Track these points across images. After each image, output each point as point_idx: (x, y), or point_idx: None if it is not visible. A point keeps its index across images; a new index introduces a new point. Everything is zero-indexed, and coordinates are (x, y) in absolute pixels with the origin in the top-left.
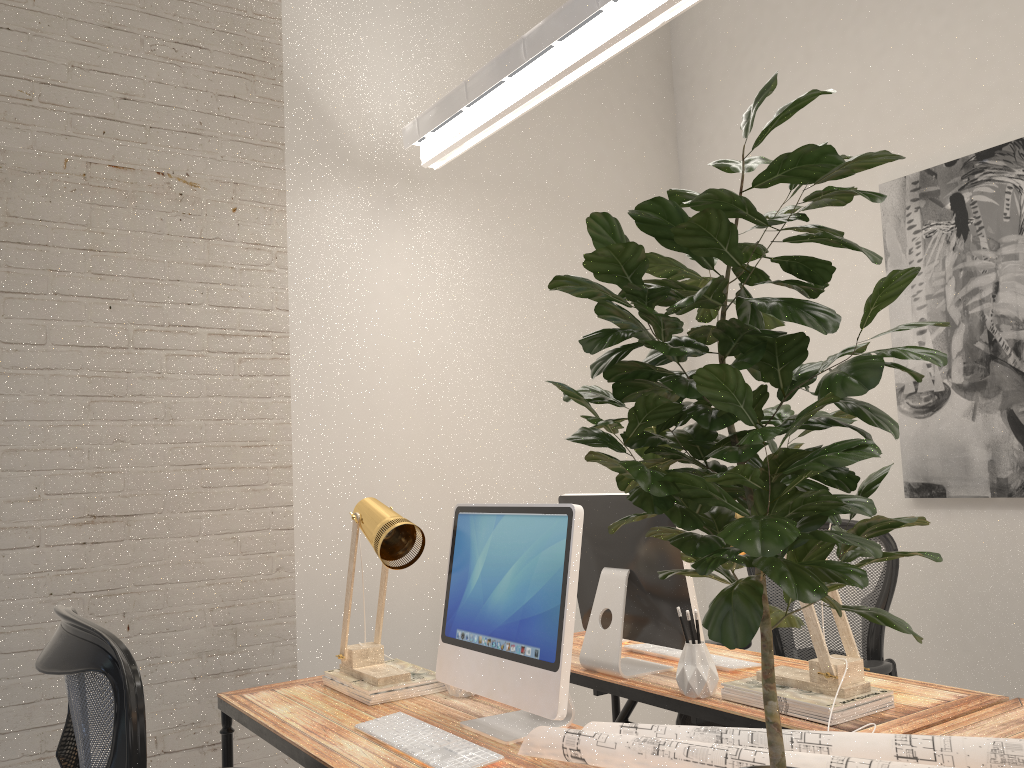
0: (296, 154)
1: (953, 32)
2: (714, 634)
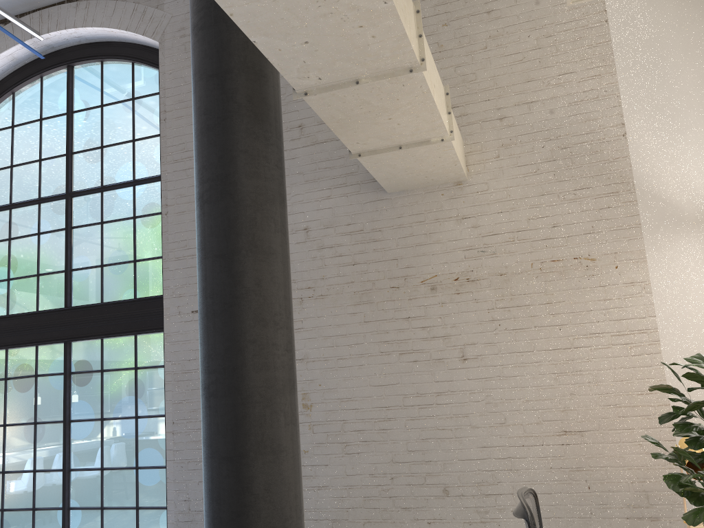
0: (648, 227)
1: None
2: None
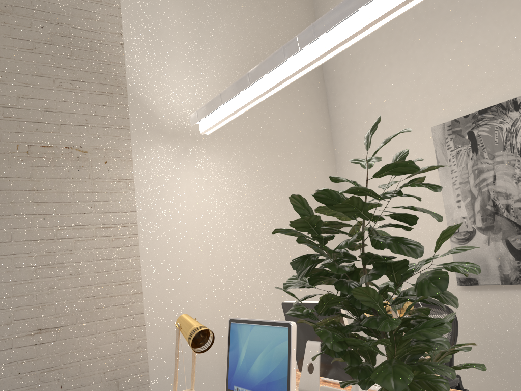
0: (136, 131)
1: (461, 51)
2: None
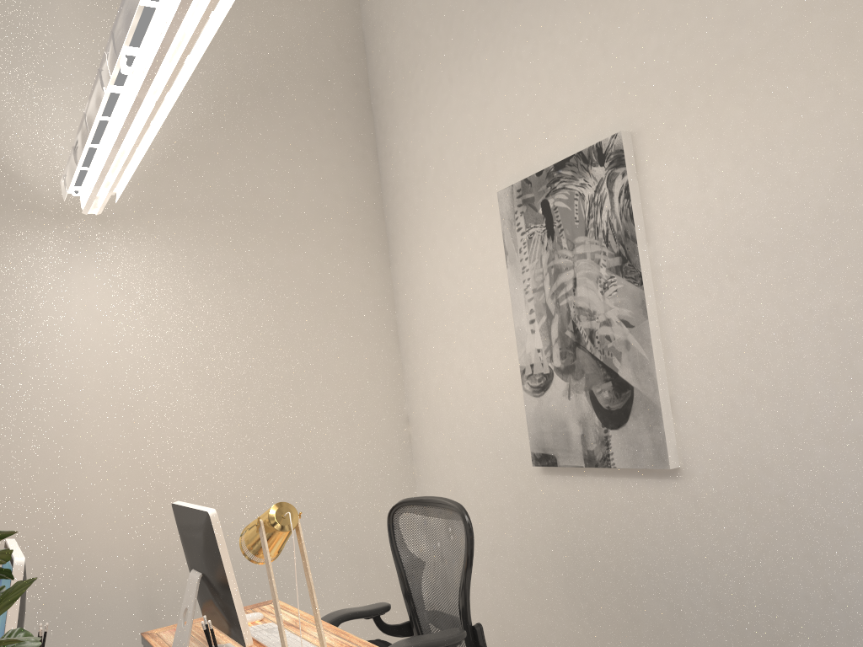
0: None
1: (537, 57)
2: None
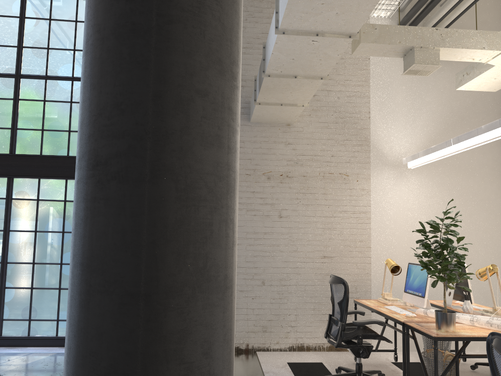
0: (373, 164)
1: None
2: (431, 286)
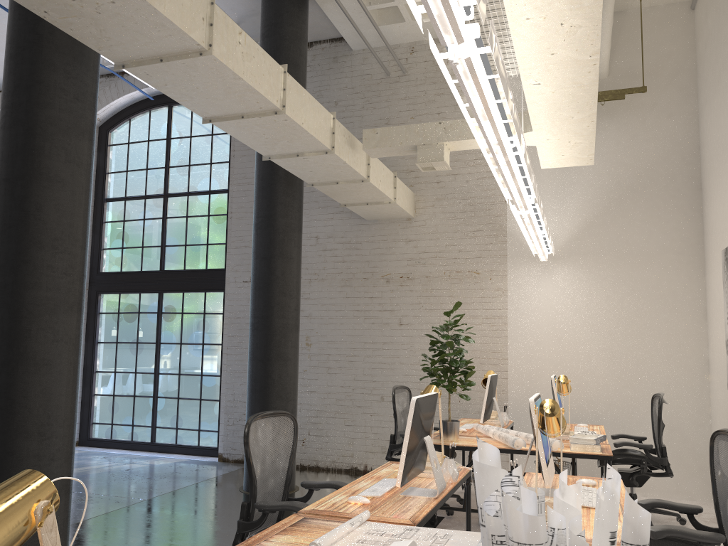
0: (510, 257)
1: None
2: None
